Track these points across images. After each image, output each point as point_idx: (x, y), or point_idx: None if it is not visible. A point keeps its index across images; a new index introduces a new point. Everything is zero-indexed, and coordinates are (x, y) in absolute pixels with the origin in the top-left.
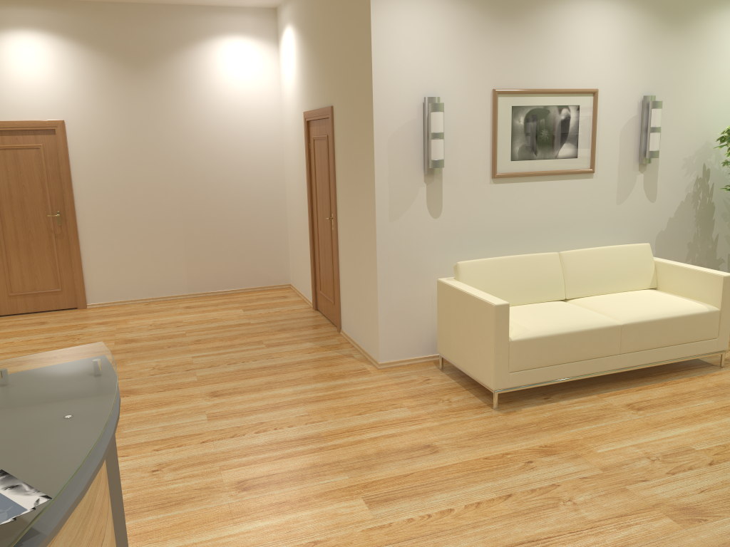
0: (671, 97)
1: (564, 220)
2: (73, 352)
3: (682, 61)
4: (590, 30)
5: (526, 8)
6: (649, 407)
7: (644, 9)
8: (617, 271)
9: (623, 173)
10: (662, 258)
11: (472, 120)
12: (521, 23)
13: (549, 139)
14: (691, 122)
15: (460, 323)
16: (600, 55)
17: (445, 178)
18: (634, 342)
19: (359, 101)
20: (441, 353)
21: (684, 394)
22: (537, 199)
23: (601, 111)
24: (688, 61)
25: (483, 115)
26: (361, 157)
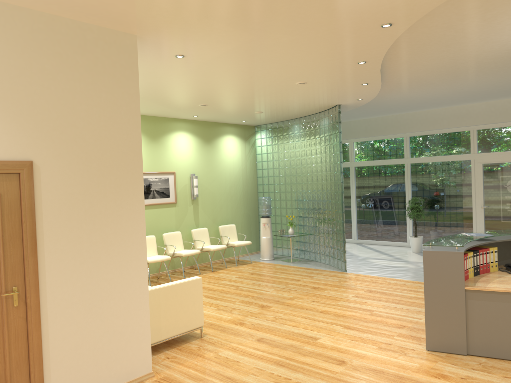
0: None
1: None
2: (434, 244)
3: None
4: None
5: None
6: None
7: None
8: None
9: None
10: None
11: None
12: None
13: None
14: None
15: (172, 306)
16: None
17: None
18: None
19: (114, 162)
20: None
21: None
22: None
23: None
24: None
25: None
26: (116, 209)
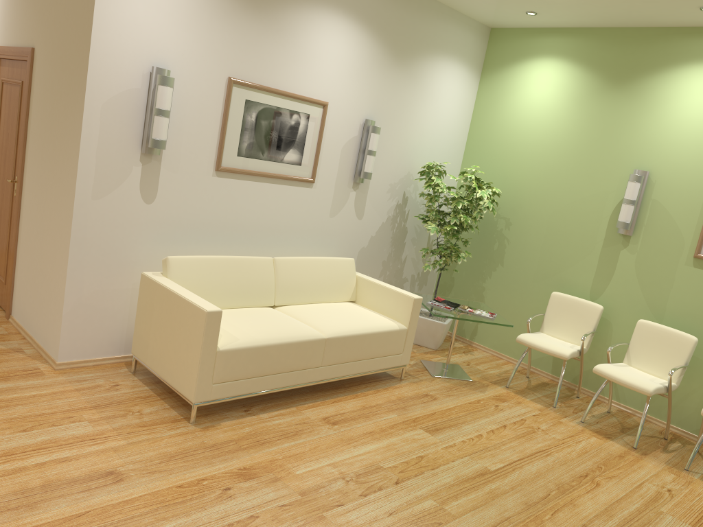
0: (388, 126)
1: (281, 225)
2: None
3: (400, 95)
4: (329, 43)
5: (273, 3)
6: (343, 421)
7: (377, 38)
8: (324, 282)
9: (339, 188)
10: (361, 272)
11: (202, 105)
12: (266, 16)
13: (278, 142)
14: (399, 152)
15: (164, 325)
16: (334, 71)
17: (165, 161)
18: (335, 356)
19: (71, 51)
20: (136, 355)
21: (372, 408)
22: (258, 200)
23: (328, 125)
24: (404, 96)
25: (215, 101)
26: (64, 118)
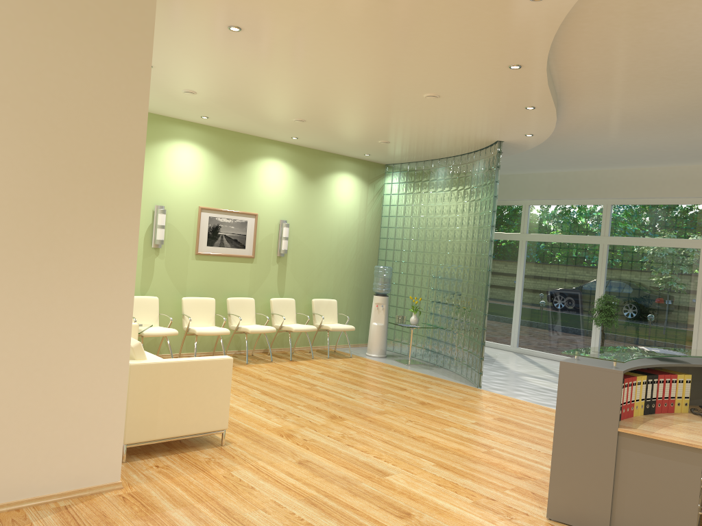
0: None
1: None
2: (580, 353)
3: None
4: None
5: None
6: None
7: None
8: None
9: None
10: None
11: None
12: None
13: None
14: None
15: (179, 392)
16: None
17: None
18: None
19: (97, 164)
20: (135, 441)
21: None
22: None
23: None
24: None
25: None
26: (90, 233)
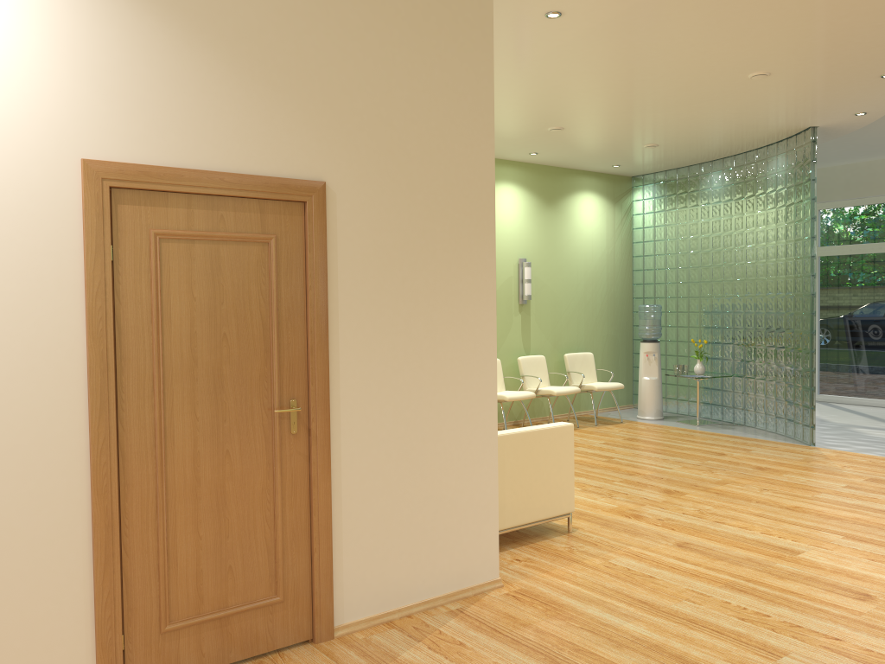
0: None
1: None
2: None
3: None
4: None
5: None
6: None
7: None
8: None
9: None
10: None
11: None
12: None
13: None
14: None
15: (523, 470)
16: None
17: None
18: None
19: (451, 195)
20: None
21: None
22: None
23: None
24: None
25: None
26: (450, 280)
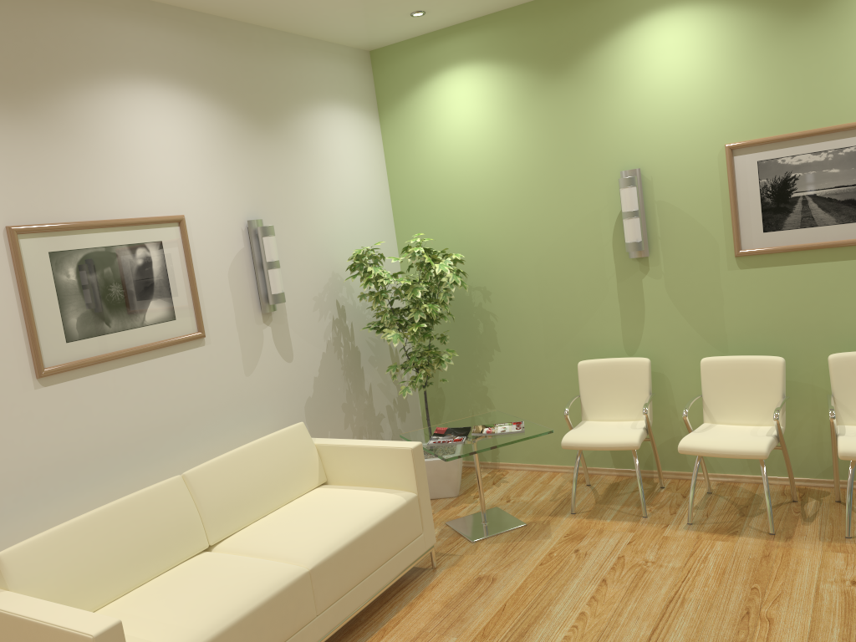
0: (282, 220)
1: (177, 417)
2: None
3: (284, 173)
4: (154, 130)
5: (41, 93)
6: None
7: (223, 104)
8: (273, 476)
9: (245, 330)
10: (318, 433)
11: None
12: (37, 116)
13: (127, 298)
14: (311, 250)
15: None
16: (177, 167)
17: None
18: (333, 588)
19: None
20: None
21: (416, 641)
22: (128, 395)
23: (195, 246)
24: (290, 173)
25: None
26: None
